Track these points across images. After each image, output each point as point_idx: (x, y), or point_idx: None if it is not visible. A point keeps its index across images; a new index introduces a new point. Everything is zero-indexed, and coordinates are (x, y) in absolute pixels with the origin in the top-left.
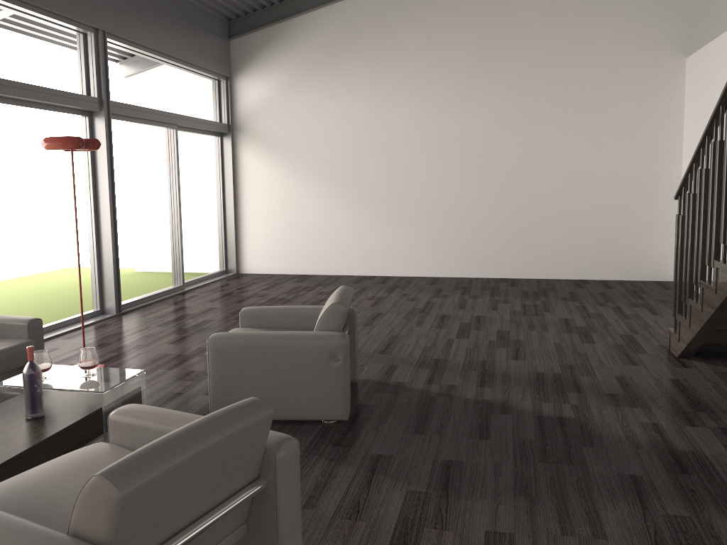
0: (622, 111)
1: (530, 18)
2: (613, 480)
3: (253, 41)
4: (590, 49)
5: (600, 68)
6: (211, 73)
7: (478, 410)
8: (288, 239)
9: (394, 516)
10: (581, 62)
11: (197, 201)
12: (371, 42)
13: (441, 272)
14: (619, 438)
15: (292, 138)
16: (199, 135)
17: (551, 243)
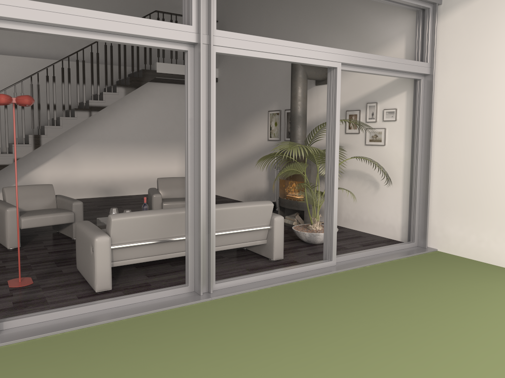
0: None
1: None
2: None
3: None
4: None
5: None
6: None
7: None
8: None
9: None
10: None
11: None
12: None
13: None
14: None
15: None
16: None
17: None
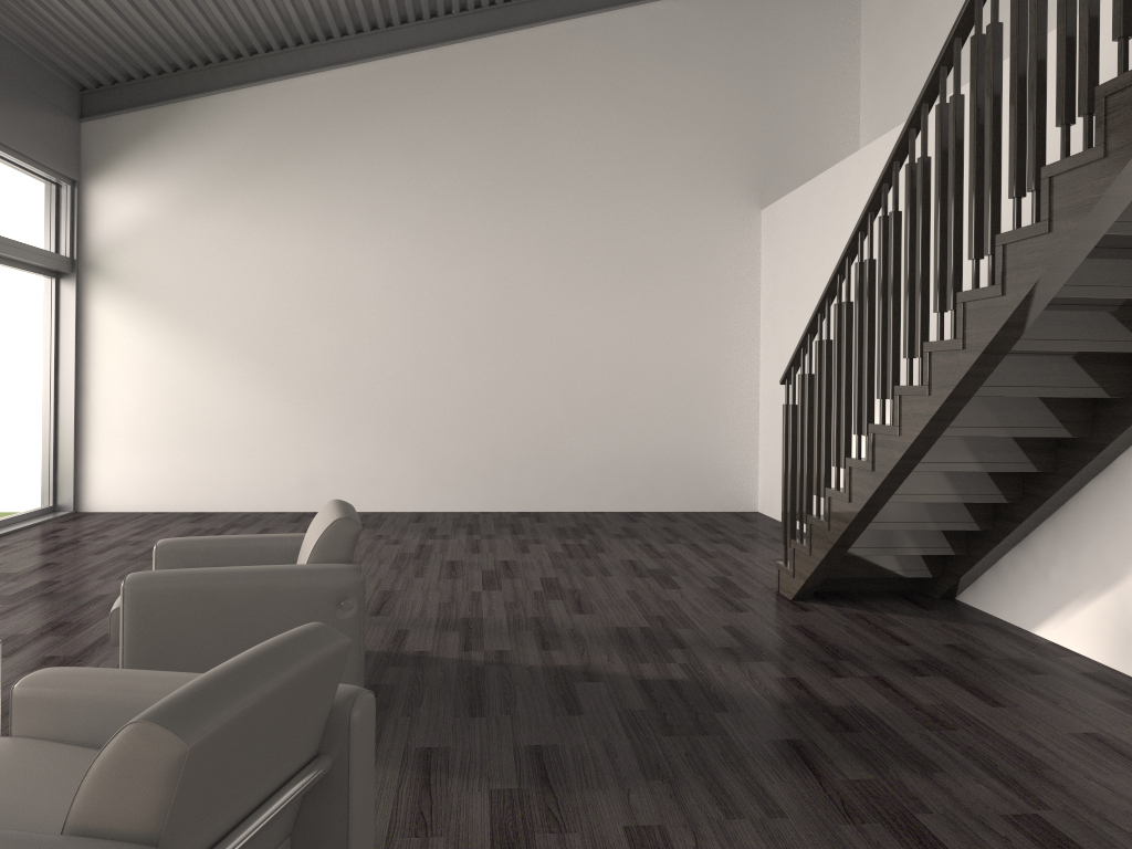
0: (683, 275)
1: (561, 136)
2: (767, 747)
3: (123, 127)
4: (641, 187)
5: (655, 214)
6: (49, 171)
7: (553, 679)
8: (173, 453)
9: (484, 824)
10: (630, 204)
11: (4, 387)
12: (325, 149)
13: (428, 505)
14: (756, 699)
15: (187, 288)
16: (15, 274)
17: (591, 458)
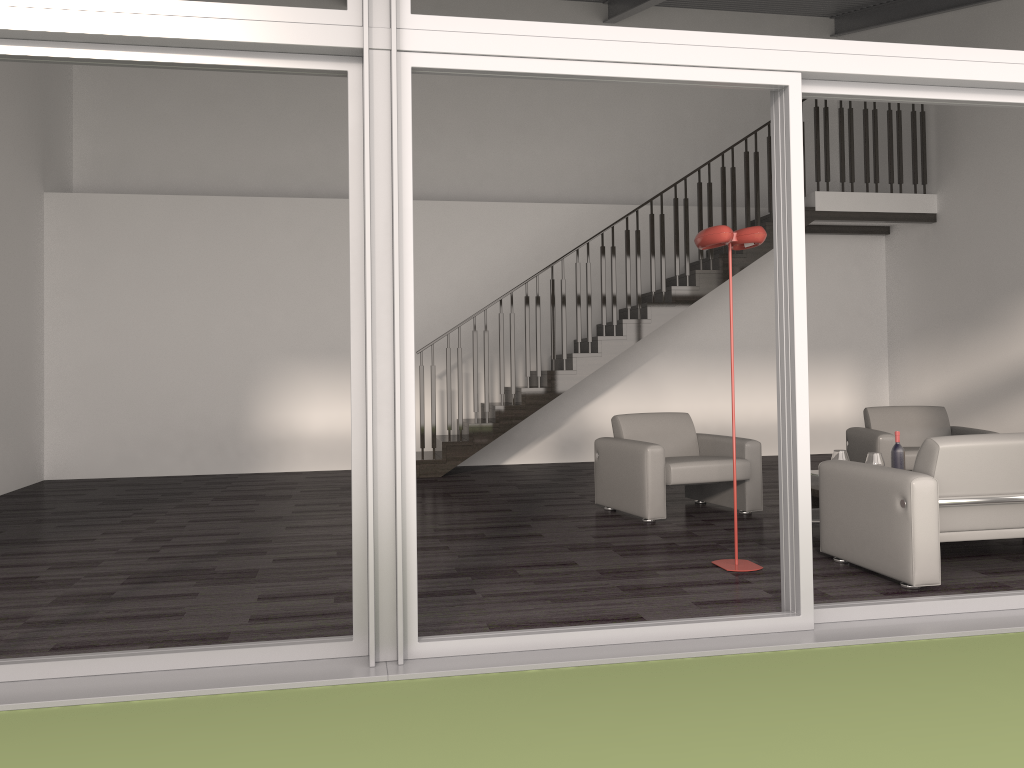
0: (17, 245)
1: None
2: None
3: None
4: None
5: (5, 176)
6: None
7: None
8: None
9: None
10: None
11: None
12: None
13: None
14: None
15: None
16: None
17: None
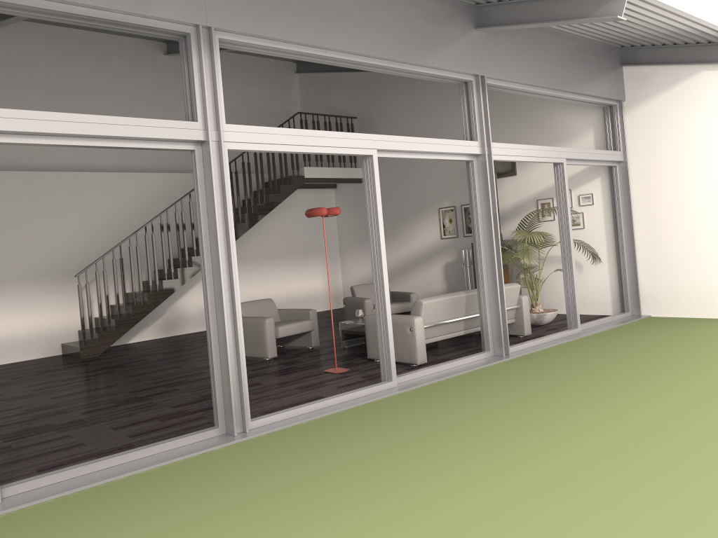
0: None
1: None
2: None
3: None
4: None
5: None
6: None
7: None
8: None
9: None
10: None
11: None
12: None
13: None
14: None
15: None
16: None
17: None
